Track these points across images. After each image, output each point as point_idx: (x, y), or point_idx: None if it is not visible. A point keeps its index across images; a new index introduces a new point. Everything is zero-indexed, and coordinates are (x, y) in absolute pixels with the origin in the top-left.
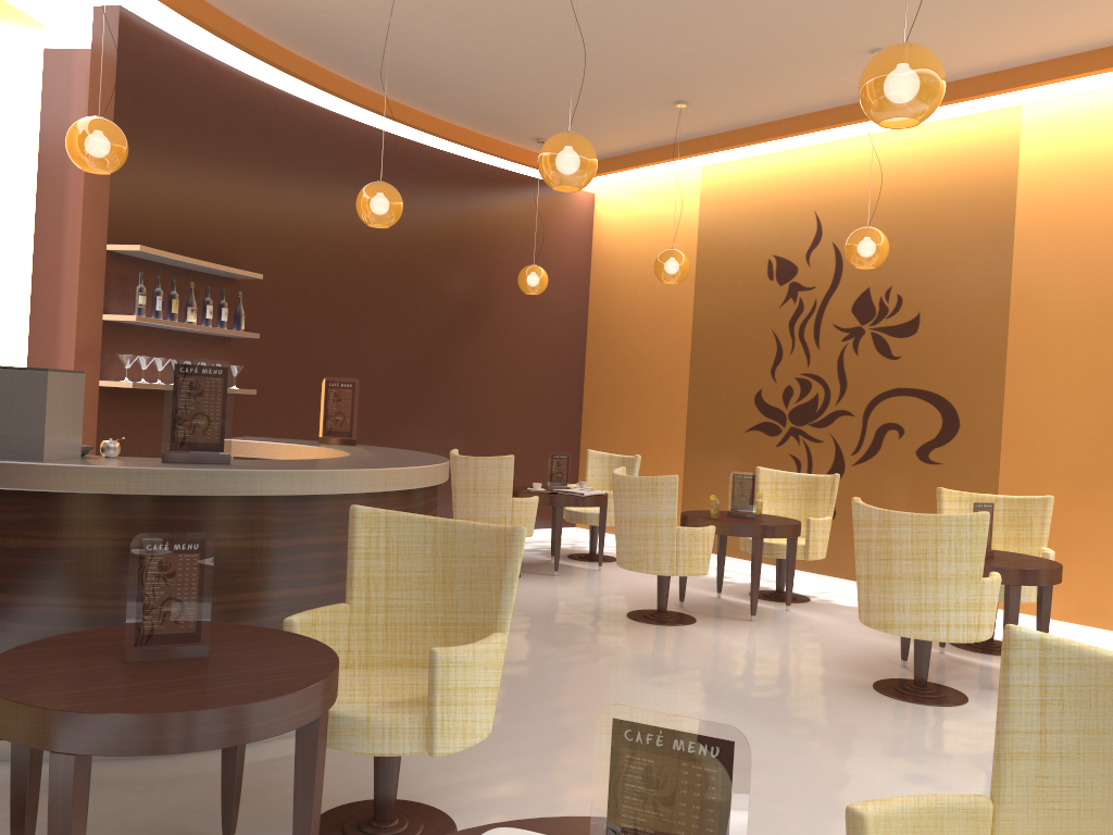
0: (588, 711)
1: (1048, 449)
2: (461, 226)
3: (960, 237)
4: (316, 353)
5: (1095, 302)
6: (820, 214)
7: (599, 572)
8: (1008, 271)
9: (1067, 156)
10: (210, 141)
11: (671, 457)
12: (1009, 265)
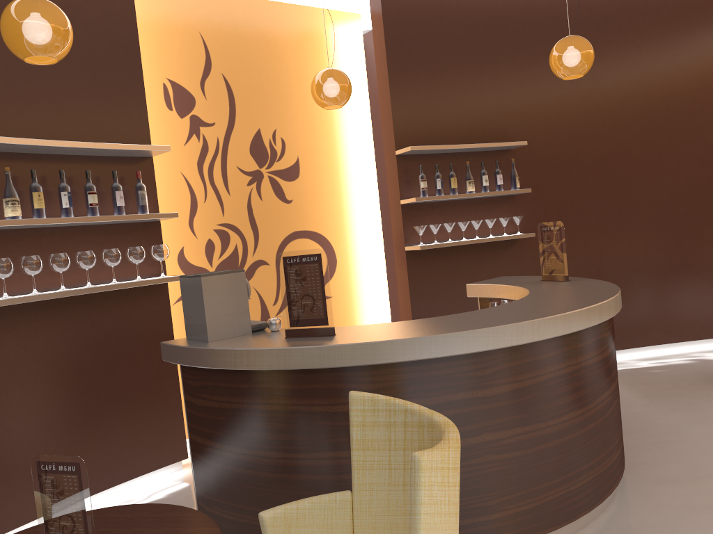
0: None
1: None
2: None
3: None
4: (597, 192)
5: None
6: None
7: None
8: None
9: None
10: (471, 51)
11: None
12: None
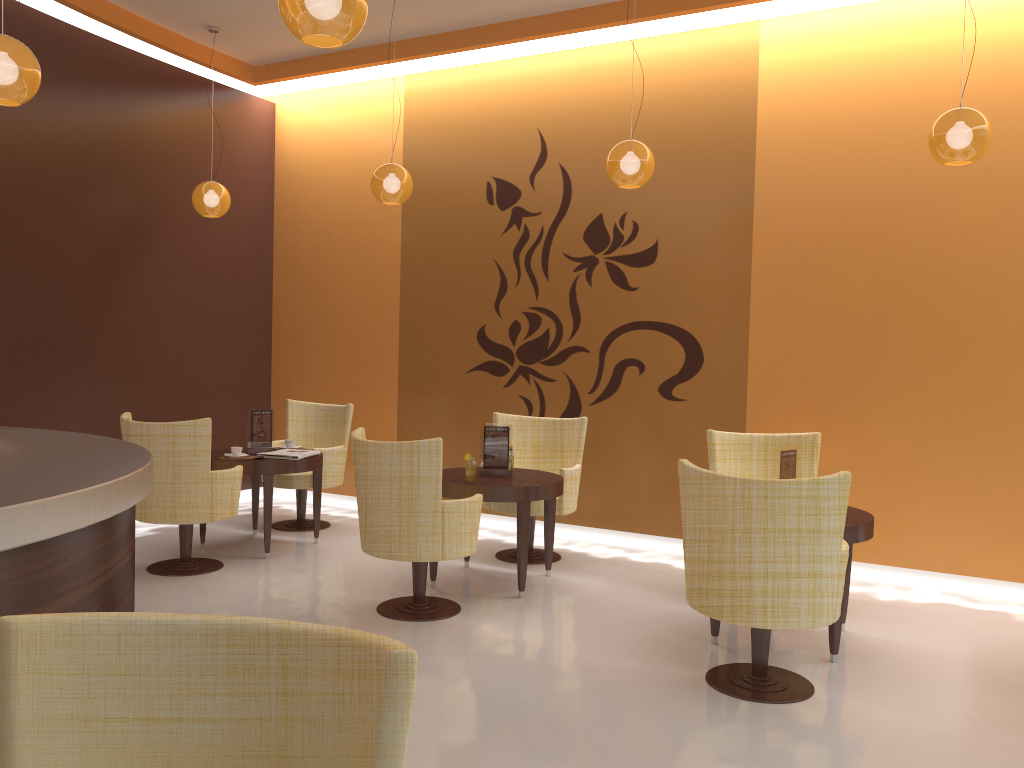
0: None
1: (796, 382)
2: (113, 130)
3: (698, 160)
4: None
5: (839, 230)
6: (544, 132)
7: (317, 546)
8: (750, 196)
9: (808, 76)
10: None
11: (382, 402)
12: (751, 191)
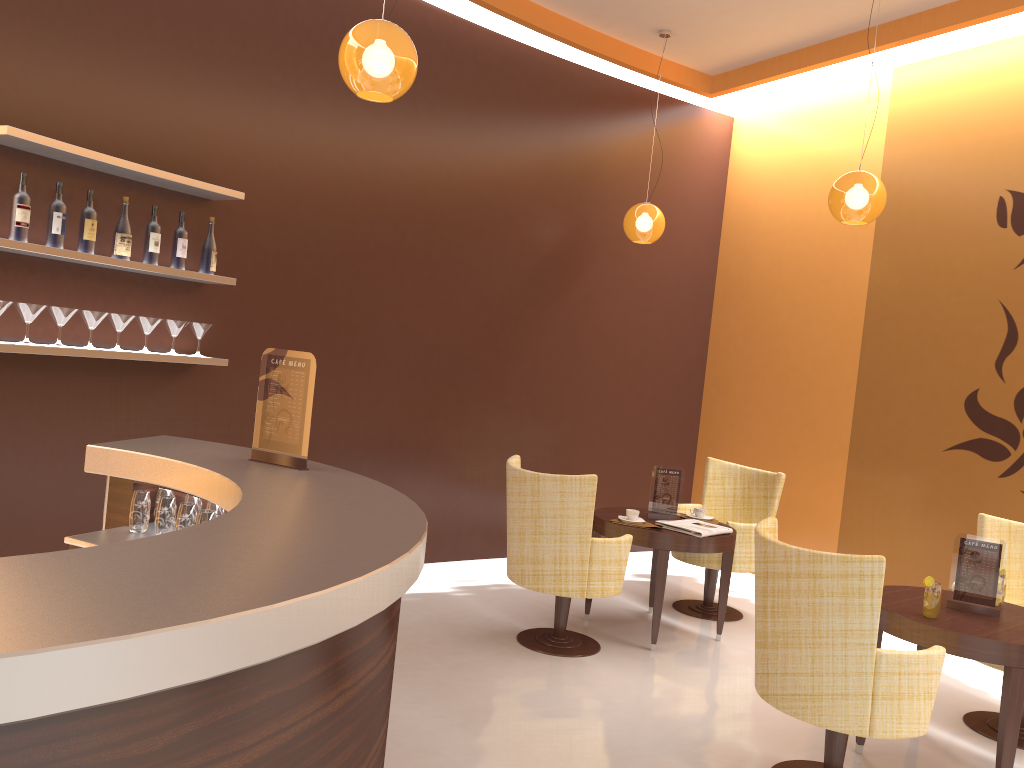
0: None
1: None
2: (551, 150)
3: None
4: (336, 311)
5: None
6: None
7: (717, 645)
8: None
9: None
10: None
11: (825, 474)
12: None
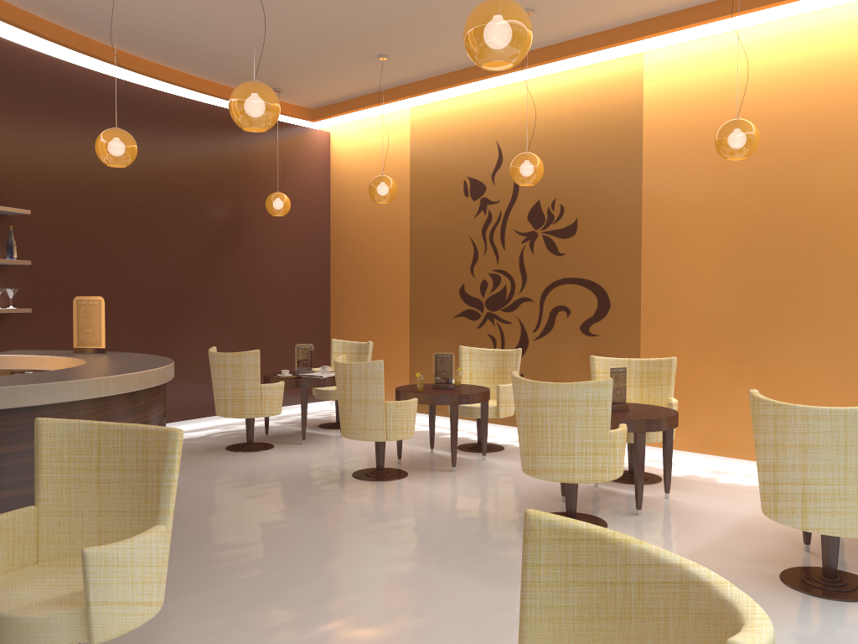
0: (293, 567)
1: (674, 320)
2: (216, 162)
3: (603, 158)
4: (91, 274)
5: (702, 205)
6: (500, 143)
7: (341, 438)
8: (639, 183)
9: (678, 91)
10: None
11: (399, 340)
12: (640, 178)
